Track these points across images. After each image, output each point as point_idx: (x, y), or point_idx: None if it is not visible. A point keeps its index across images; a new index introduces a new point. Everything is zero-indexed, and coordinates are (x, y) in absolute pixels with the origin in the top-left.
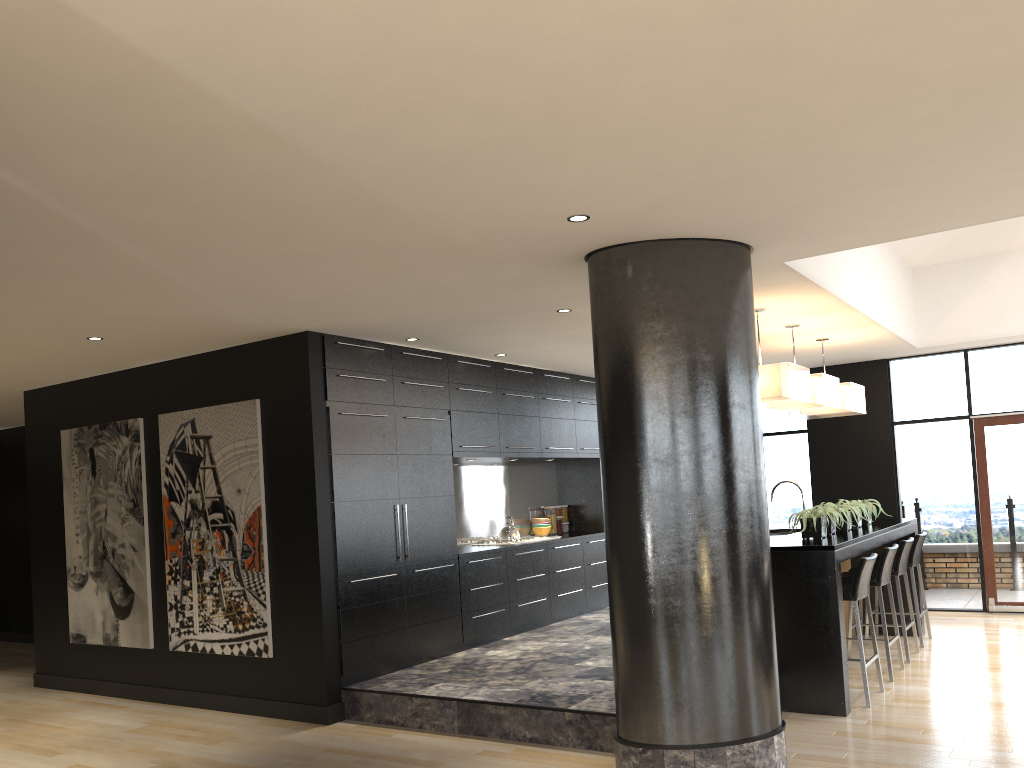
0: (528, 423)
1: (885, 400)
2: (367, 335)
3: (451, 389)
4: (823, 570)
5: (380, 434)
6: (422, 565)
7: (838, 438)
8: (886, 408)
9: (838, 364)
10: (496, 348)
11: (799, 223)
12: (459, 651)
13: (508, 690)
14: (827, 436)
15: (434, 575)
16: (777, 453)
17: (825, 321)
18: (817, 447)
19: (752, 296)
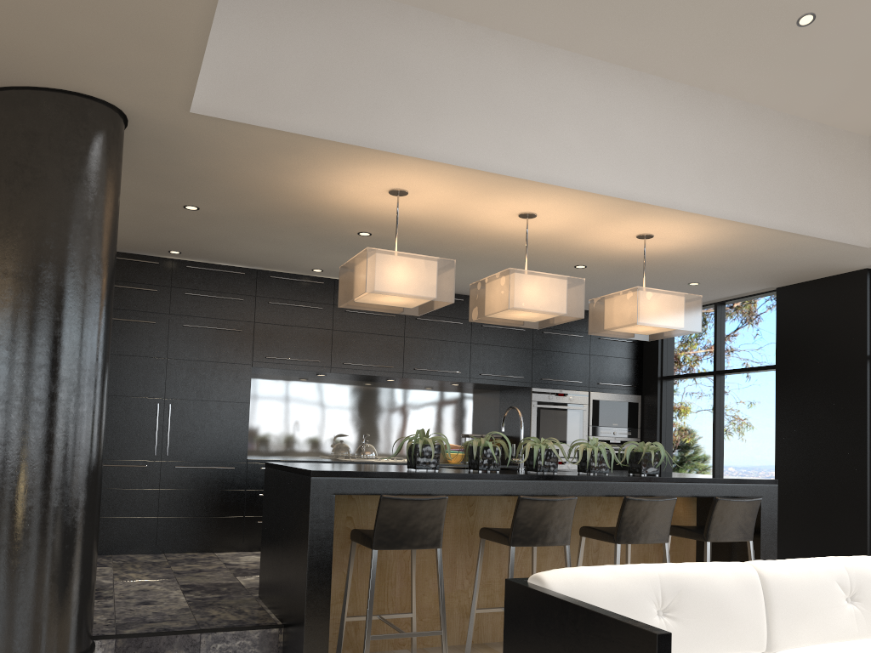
0: (384, 342)
1: (862, 325)
2: (125, 248)
3: (259, 303)
4: (306, 501)
5: (145, 338)
6: (189, 463)
7: (806, 376)
8: (863, 336)
9: (812, 279)
10: (287, 261)
11: (9, 46)
12: (237, 551)
13: (103, 581)
14: (795, 373)
15: (206, 474)
16: (749, 394)
17: (554, 205)
18: (784, 387)
19: (76, 150)
